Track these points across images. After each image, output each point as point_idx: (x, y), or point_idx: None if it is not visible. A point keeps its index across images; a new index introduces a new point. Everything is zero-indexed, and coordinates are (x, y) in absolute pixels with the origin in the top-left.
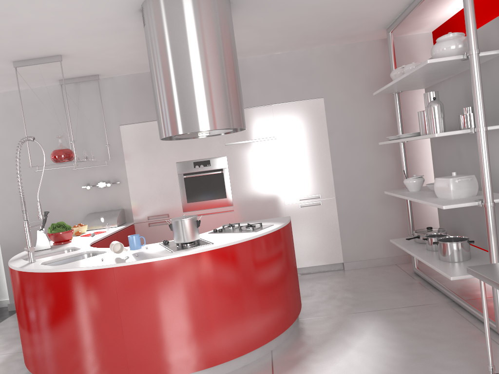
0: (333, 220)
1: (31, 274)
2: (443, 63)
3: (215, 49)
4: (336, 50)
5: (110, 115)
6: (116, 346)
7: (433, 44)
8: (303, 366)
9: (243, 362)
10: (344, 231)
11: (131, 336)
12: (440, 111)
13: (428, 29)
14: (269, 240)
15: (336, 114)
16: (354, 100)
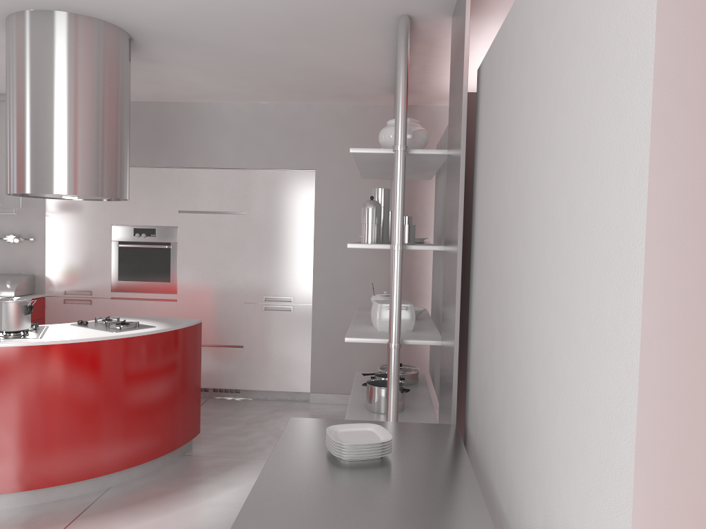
0: (304, 334)
1: None
2: (377, 155)
3: (79, 93)
4: (341, 110)
5: None
6: None
7: None
8: (123, 513)
9: (59, 495)
10: (317, 350)
11: None
12: (373, 216)
13: None
14: (131, 346)
15: (329, 194)
16: (355, 179)
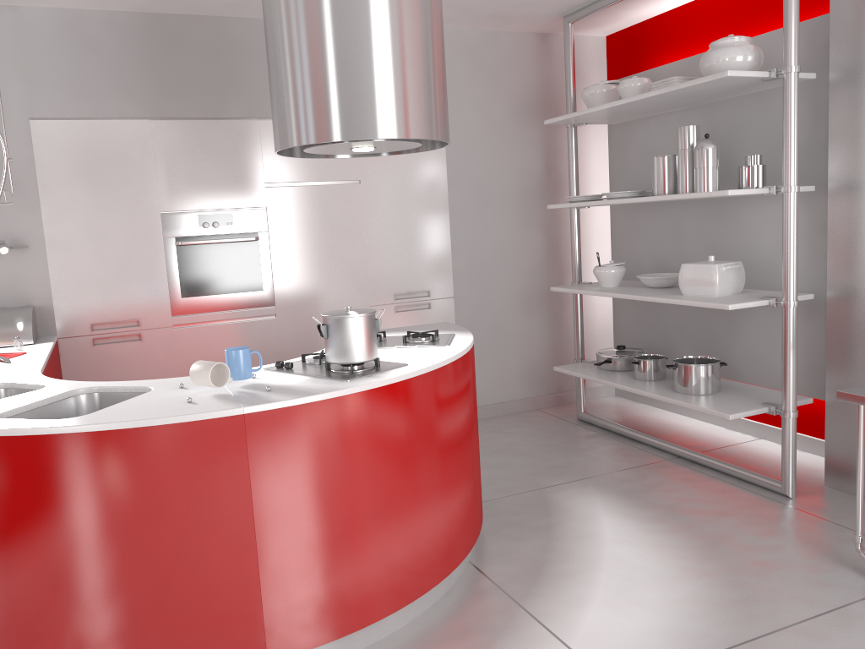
0: None
1: (1, 442)
2: (735, 81)
3: None
4: (469, 38)
5: (7, 92)
6: (241, 587)
7: (606, 56)
8: (554, 579)
9: (444, 587)
10: None
11: (276, 561)
12: (717, 157)
13: (607, 30)
14: (472, 361)
15: (463, 151)
16: (491, 130)
